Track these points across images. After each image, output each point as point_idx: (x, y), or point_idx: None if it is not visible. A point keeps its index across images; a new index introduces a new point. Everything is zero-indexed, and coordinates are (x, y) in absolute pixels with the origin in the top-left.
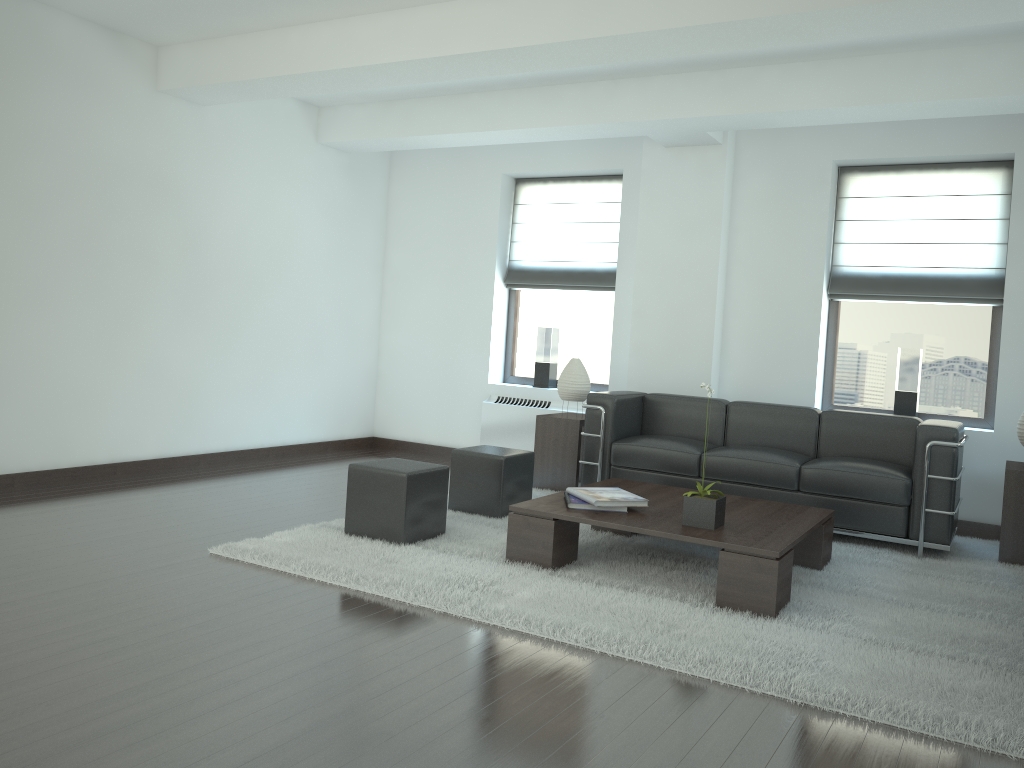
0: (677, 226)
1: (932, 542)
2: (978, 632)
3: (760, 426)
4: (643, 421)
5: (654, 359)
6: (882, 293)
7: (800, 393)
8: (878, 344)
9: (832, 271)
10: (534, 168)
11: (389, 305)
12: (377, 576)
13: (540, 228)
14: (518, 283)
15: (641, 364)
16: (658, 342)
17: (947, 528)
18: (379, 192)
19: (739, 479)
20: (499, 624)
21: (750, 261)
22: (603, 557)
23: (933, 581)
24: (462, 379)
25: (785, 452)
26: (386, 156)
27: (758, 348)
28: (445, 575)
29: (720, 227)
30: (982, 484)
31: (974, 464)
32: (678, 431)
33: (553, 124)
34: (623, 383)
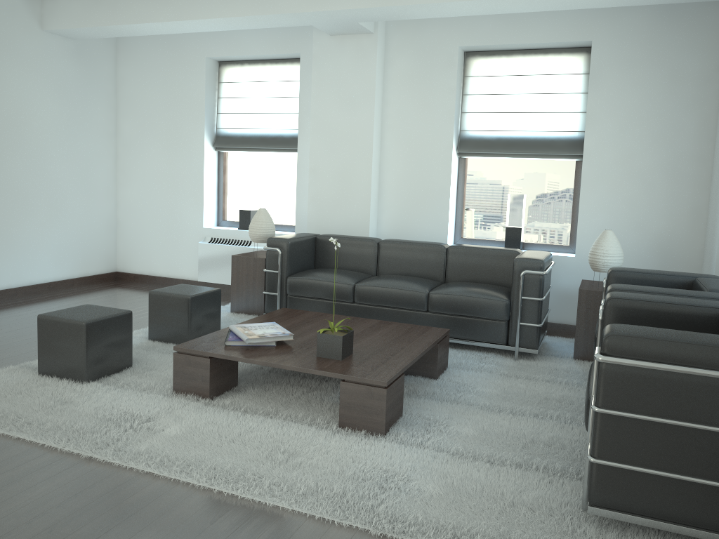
0: (341, 100)
1: (525, 347)
2: (545, 434)
3: (403, 259)
4: (316, 257)
5: (327, 206)
6: (496, 152)
7: (437, 230)
8: (495, 191)
9: (460, 135)
10: (231, 53)
11: (122, 166)
12: (45, 420)
13: (240, 102)
14: (224, 147)
15: (317, 211)
16: (329, 193)
17: (536, 337)
18: (107, 73)
19: (383, 303)
20: (136, 467)
21: (398, 128)
22: (262, 380)
23: (521, 382)
24: (183, 224)
25: (419, 280)
26: (112, 42)
27: (406, 196)
28: (107, 415)
29: (374, 101)
30: (567, 296)
31: (561, 281)
32: (342, 264)
33: (233, 15)
34: (306, 225)
